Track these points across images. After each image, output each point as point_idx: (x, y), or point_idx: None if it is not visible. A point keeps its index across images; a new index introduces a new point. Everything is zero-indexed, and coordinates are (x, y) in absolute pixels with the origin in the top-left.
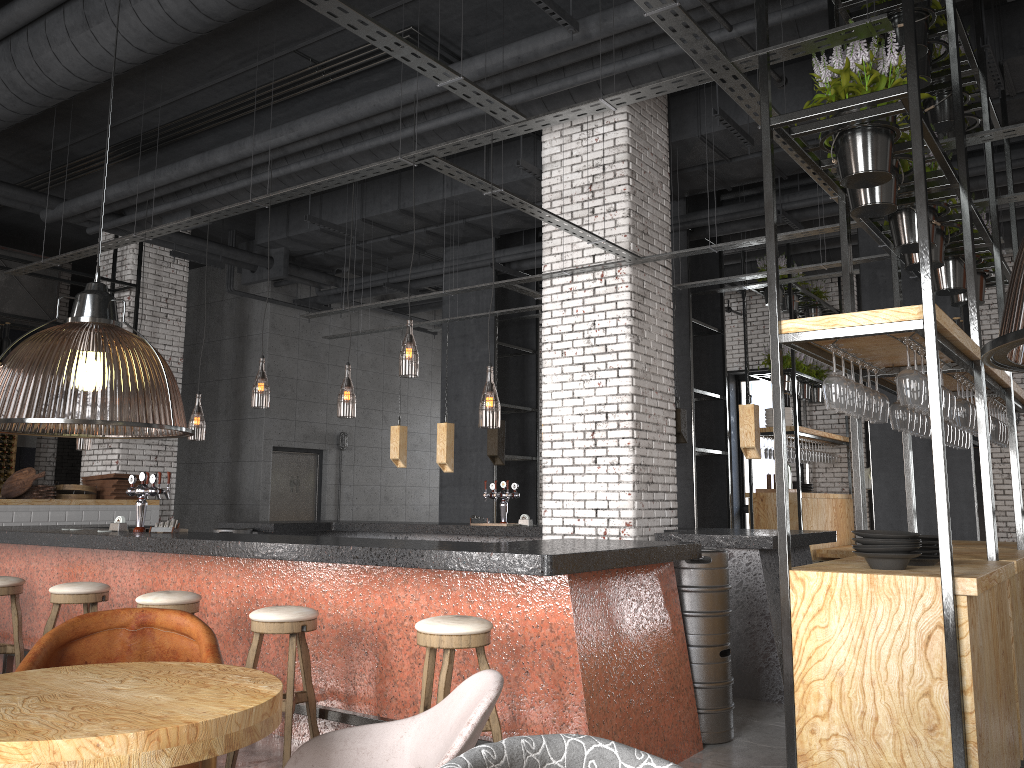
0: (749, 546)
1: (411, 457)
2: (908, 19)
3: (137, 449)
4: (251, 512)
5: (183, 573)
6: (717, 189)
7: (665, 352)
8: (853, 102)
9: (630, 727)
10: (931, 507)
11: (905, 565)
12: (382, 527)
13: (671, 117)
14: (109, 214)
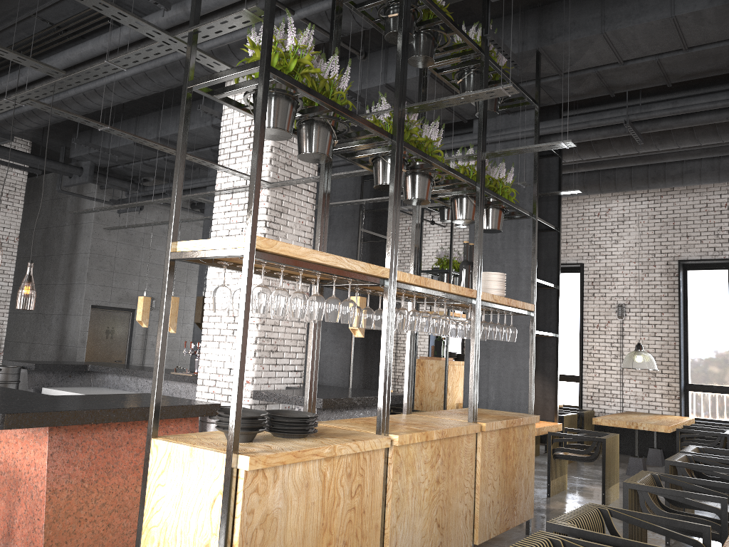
0: None
1: None
2: (267, 8)
3: None
4: (72, 352)
5: None
6: None
7: None
8: (231, 72)
9: (103, 545)
10: (501, 380)
11: (247, 439)
12: (118, 370)
13: None
14: None
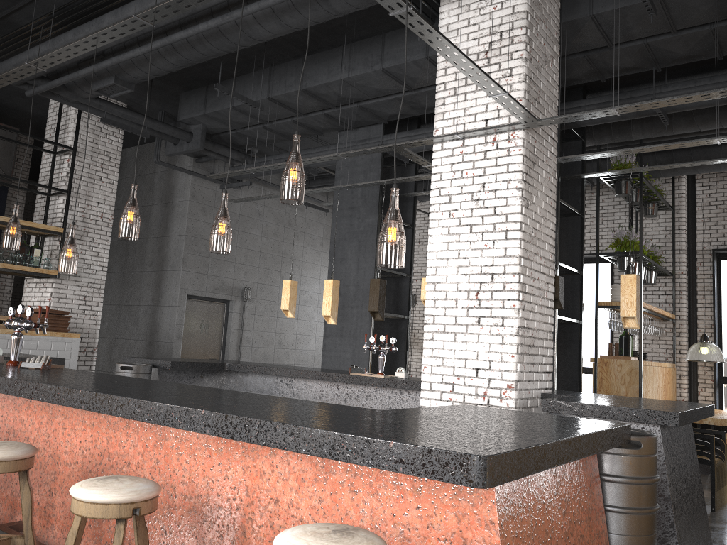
0: (650, 421)
1: (302, 311)
2: None
3: (68, 289)
4: (166, 348)
5: (41, 415)
6: (592, 80)
7: (549, 220)
8: None
9: None
10: None
11: None
12: (269, 370)
13: None
14: (45, 79)
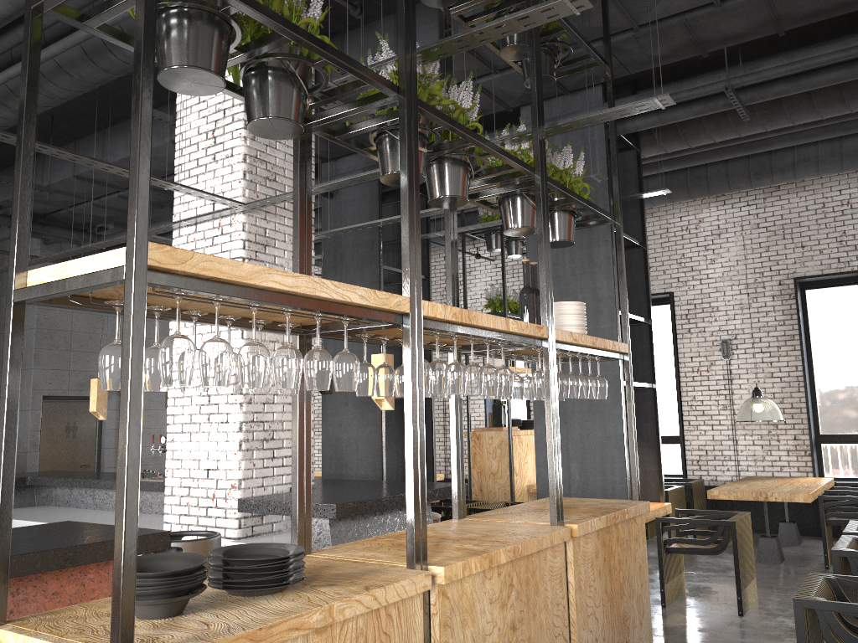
0: (316, 515)
1: None
2: None
3: None
4: (21, 459)
5: None
6: None
7: None
8: None
9: None
10: (586, 452)
11: (170, 612)
12: (66, 482)
13: None
14: None
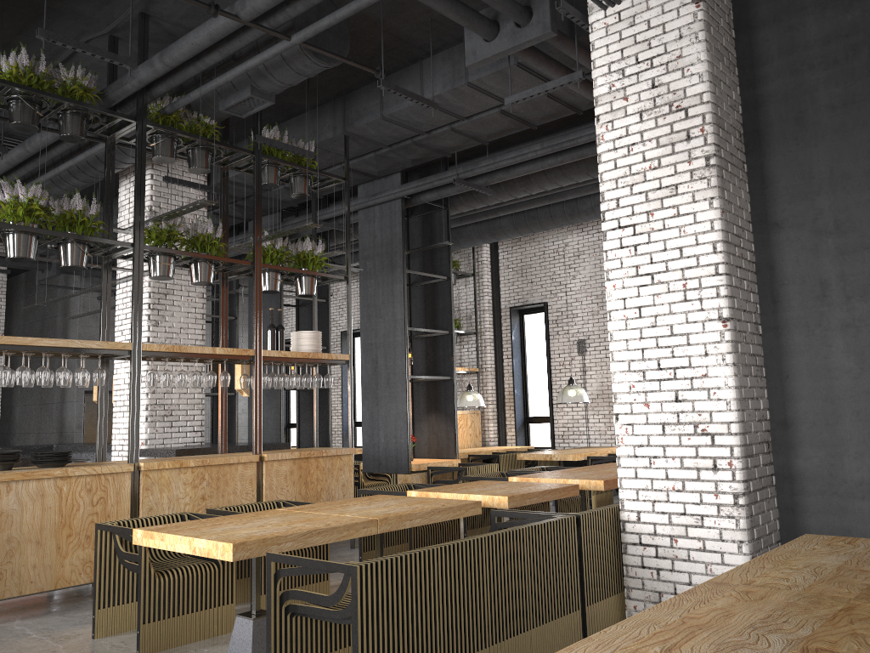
0: (167, 456)
1: None
2: None
3: None
4: (70, 437)
5: None
6: (289, 206)
7: (194, 328)
8: None
9: None
10: (387, 423)
11: (3, 468)
12: (74, 447)
13: (213, 167)
14: None
